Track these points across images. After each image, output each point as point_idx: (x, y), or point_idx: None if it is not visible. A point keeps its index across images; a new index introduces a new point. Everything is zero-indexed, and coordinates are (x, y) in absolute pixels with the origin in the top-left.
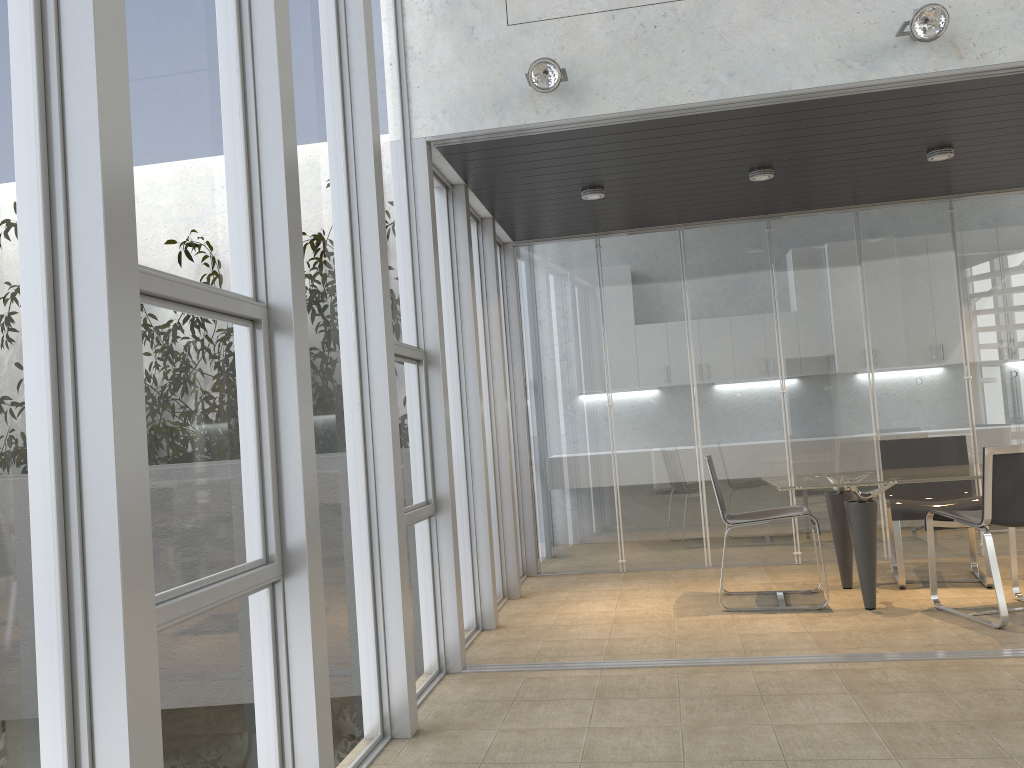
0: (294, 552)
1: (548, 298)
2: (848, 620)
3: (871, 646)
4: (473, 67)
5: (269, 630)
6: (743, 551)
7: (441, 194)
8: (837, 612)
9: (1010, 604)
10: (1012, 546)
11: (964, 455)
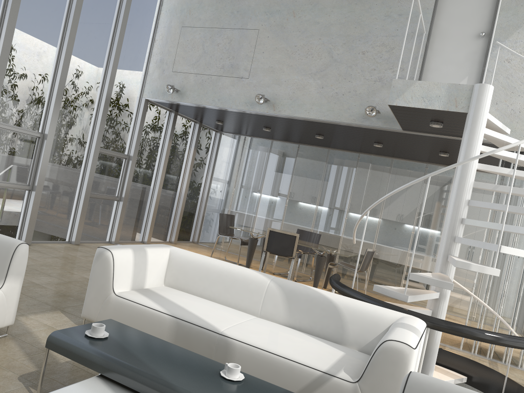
0: (35, 185)
1: (225, 153)
2: None
3: None
4: (161, 81)
5: (26, 199)
6: (258, 255)
7: (165, 112)
8: None
9: None
10: (293, 266)
11: (318, 240)
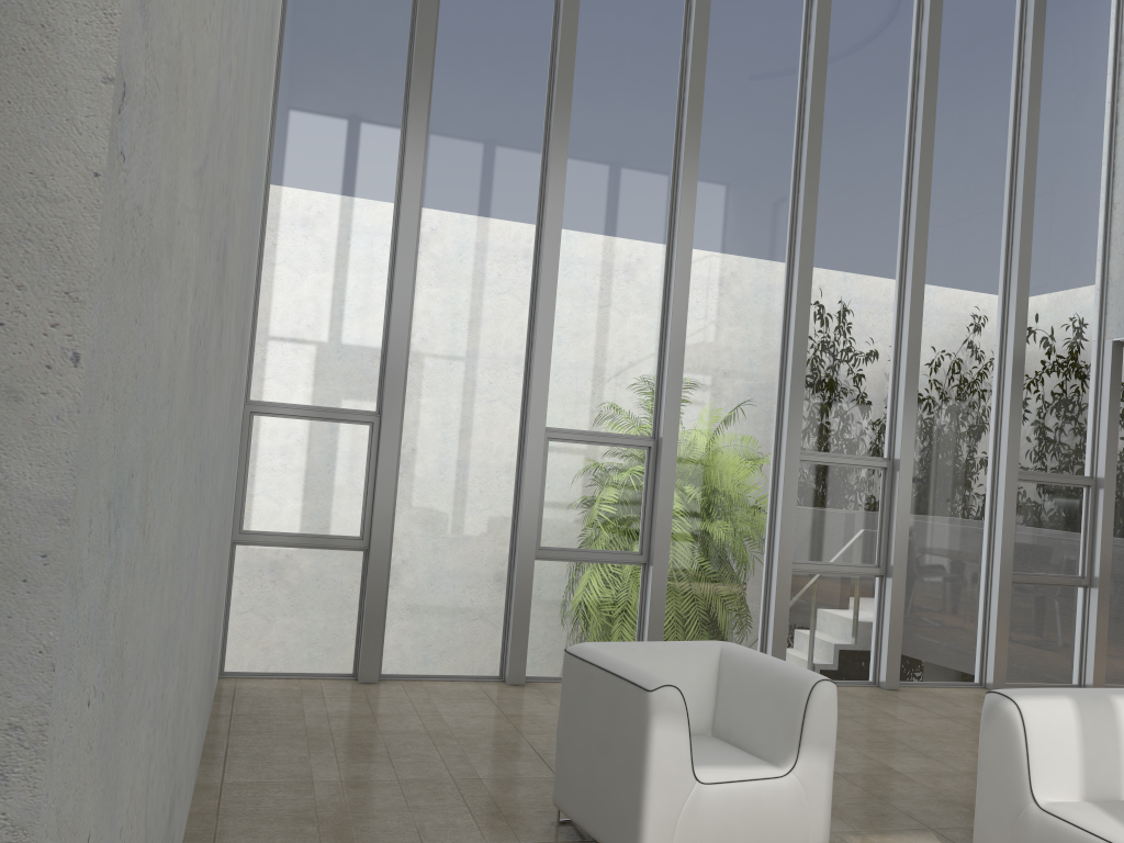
0: (889, 565)
1: None
2: None
3: None
4: None
5: (876, 594)
6: None
7: None
8: None
9: None
10: None
11: None
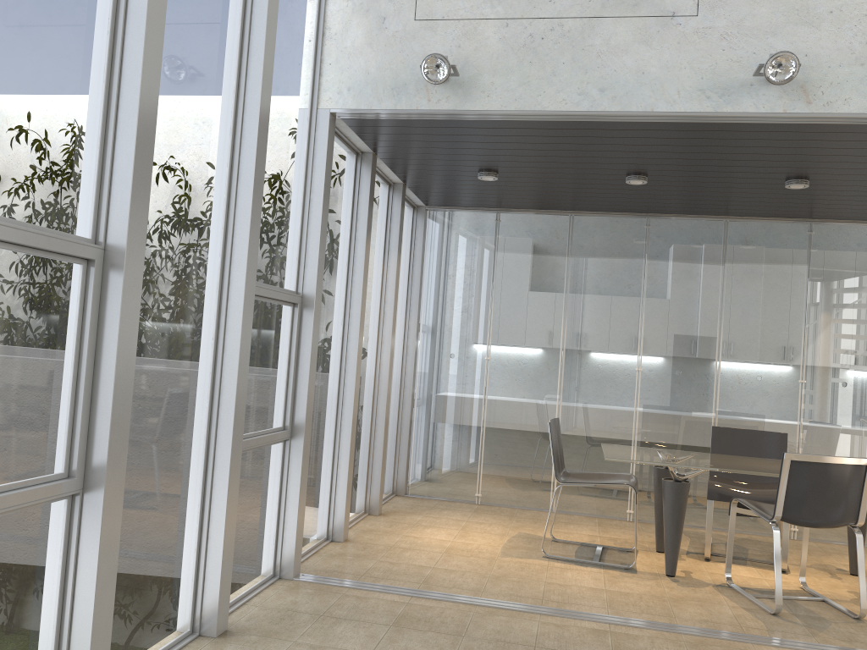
0: (95, 470)
1: (449, 259)
2: (646, 584)
3: (653, 613)
4: (379, 53)
5: (62, 537)
6: (583, 502)
7: (350, 159)
8: (640, 574)
9: (794, 591)
10: (805, 540)
11: (784, 450)
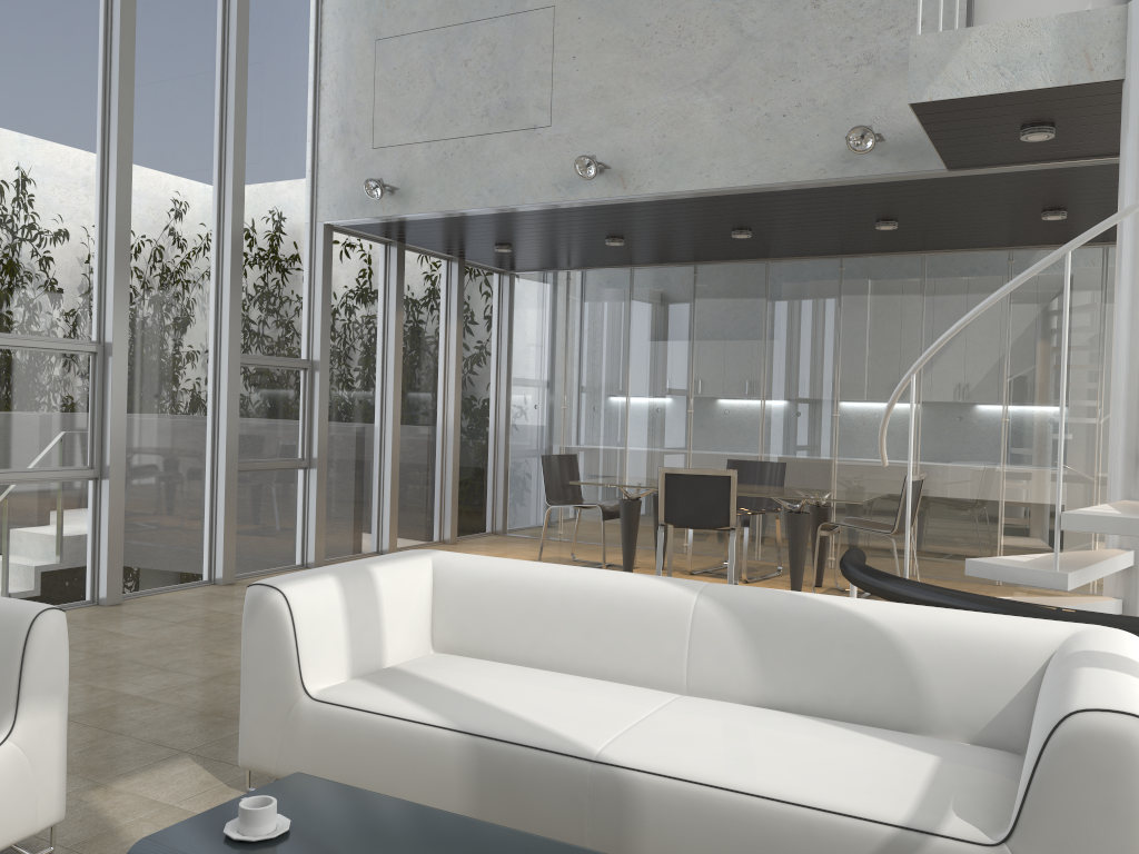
0: (105, 465)
1: (531, 318)
2: None
3: None
4: (352, 176)
5: (91, 500)
6: (648, 537)
7: (376, 249)
8: None
9: None
10: (736, 549)
11: (782, 479)
